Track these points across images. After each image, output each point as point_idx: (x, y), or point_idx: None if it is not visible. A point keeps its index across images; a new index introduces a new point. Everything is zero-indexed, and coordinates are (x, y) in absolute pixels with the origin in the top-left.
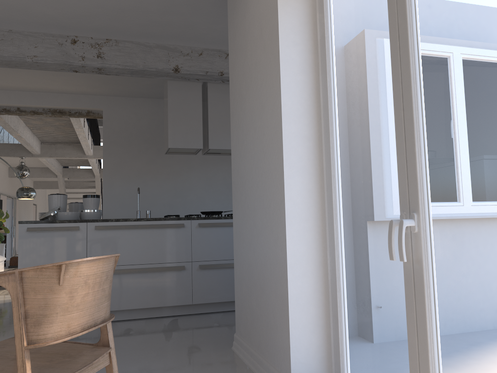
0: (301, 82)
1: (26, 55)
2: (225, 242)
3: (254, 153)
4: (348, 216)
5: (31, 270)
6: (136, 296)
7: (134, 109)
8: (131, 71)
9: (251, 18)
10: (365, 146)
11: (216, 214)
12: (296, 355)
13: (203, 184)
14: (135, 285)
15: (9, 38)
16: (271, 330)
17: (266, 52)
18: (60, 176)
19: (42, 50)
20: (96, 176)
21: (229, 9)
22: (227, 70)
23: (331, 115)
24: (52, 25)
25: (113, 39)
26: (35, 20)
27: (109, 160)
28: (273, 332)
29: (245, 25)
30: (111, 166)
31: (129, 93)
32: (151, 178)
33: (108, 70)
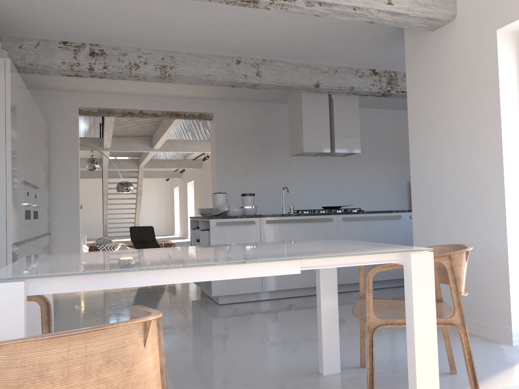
0: (513, 122)
1: (202, 74)
2: (363, 233)
3: (454, 168)
4: None
5: (456, 253)
6: (298, 277)
7: (240, 112)
8: (280, 86)
9: (451, 66)
10: None
11: (339, 209)
12: (514, 311)
13: (300, 180)
14: None
15: (189, 60)
16: (480, 296)
17: (477, 96)
18: (105, 167)
19: (214, 70)
20: (140, 167)
21: (408, 49)
22: (356, 85)
23: None
24: (227, 50)
25: (268, 59)
26: (216, 46)
27: (221, 159)
28: (484, 298)
29: (440, 69)
30: (223, 164)
31: (239, 98)
32: (257, 175)
33: (262, 85)
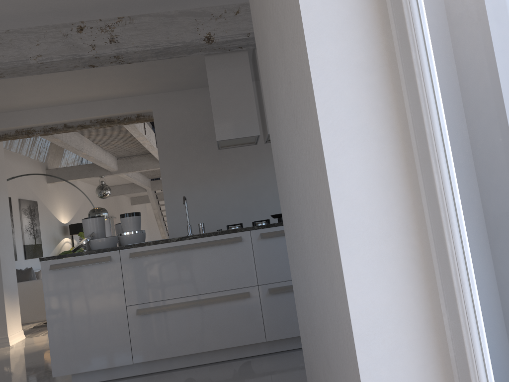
0: None
1: (29, 56)
2: None
3: (286, 121)
4: (480, 224)
5: None
6: (192, 337)
7: (186, 103)
8: (155, 52)
9: None
10: (506, 39)
11: None
12: None
13: None
14: (189, 324)
15: (8, 40)
16: None
17: None
18: (149, 189)
19: (45, 46)
20: None
21: None
22: None
23: (408, 4)
24: (48, 13)
25: (126, 15)
26: (25, 10)
27: (167, 167)
28: None
29: None
30: (170, 174)
31: (178, 86)
32: (217, 181)
33: (128, 56)
